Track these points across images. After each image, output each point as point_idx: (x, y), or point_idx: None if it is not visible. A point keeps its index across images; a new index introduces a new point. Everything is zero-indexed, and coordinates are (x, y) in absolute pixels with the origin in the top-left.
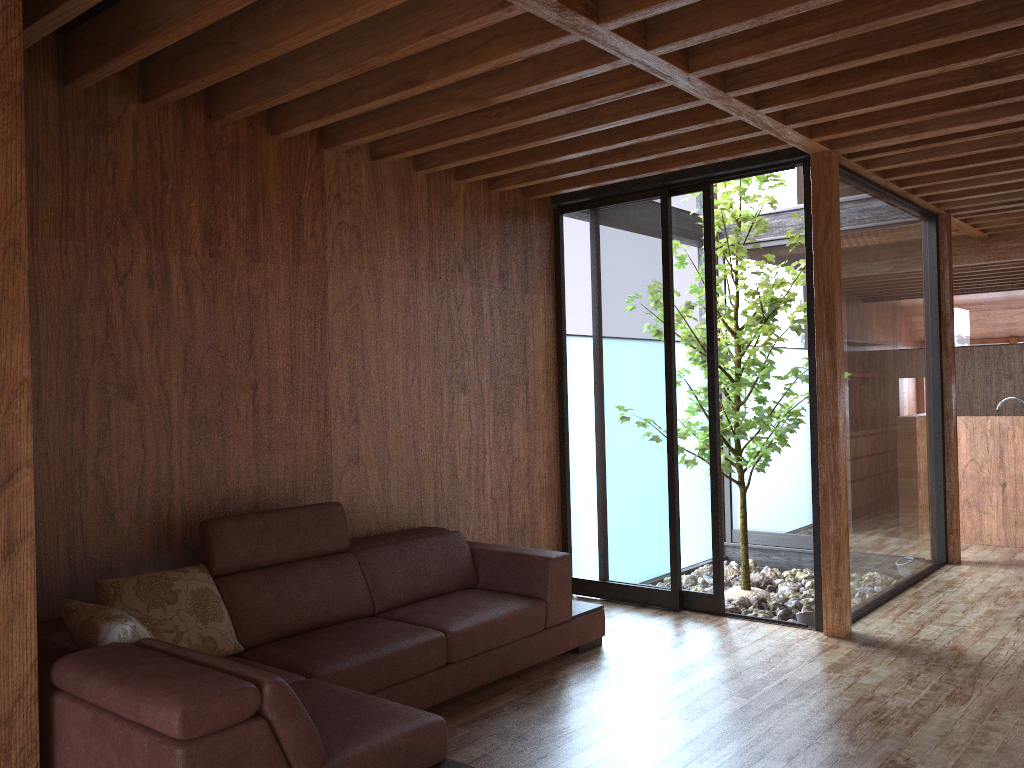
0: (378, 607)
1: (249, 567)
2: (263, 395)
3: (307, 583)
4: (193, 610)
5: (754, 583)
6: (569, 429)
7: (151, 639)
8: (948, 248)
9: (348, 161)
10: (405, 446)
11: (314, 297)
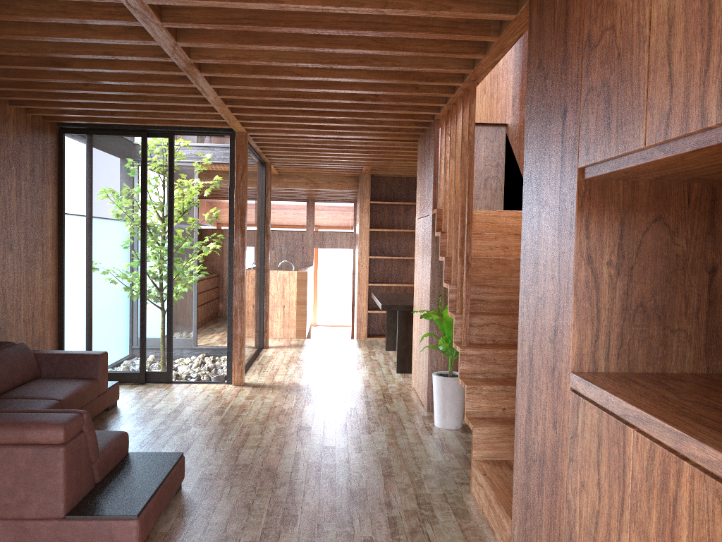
0: None
1: None
2: None
3: None
4: None
5: None
6: (66, 275)
7: None
8: (270, 181)
9: None
10: None
11: None
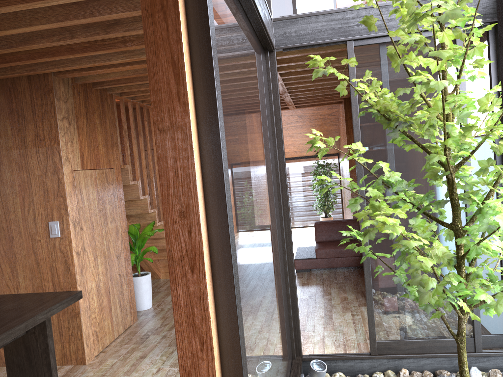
0: None
1: None
2: None
3: None
4: None
5: None
6: None
7: (354, 221)
8: None
9: None
10: None
11: None
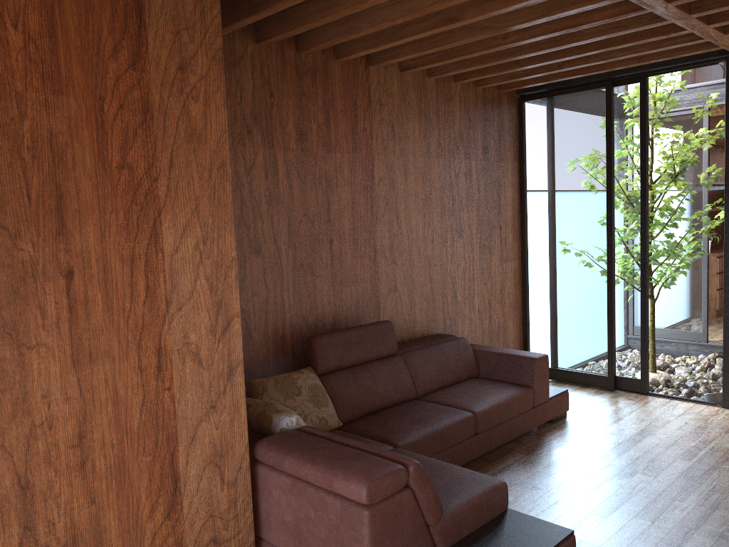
0: (420, 393)
1: (338, 368)
2: (336, 247)
3: (375, 378)
4: (311, 399)
5: (656, 367)
6: (529, 260)
7: (310, 427)
8: None
9: (385, 74)
10: (424, 277)
11: (366, 175)
